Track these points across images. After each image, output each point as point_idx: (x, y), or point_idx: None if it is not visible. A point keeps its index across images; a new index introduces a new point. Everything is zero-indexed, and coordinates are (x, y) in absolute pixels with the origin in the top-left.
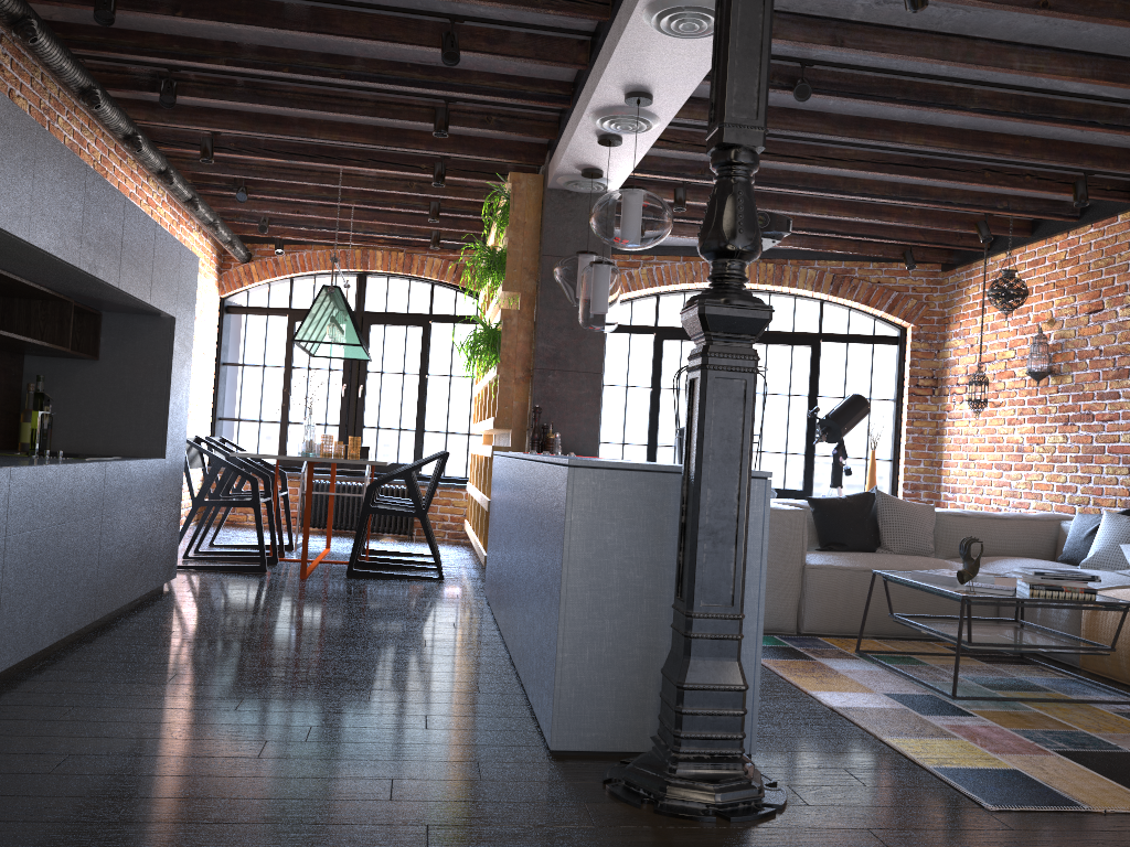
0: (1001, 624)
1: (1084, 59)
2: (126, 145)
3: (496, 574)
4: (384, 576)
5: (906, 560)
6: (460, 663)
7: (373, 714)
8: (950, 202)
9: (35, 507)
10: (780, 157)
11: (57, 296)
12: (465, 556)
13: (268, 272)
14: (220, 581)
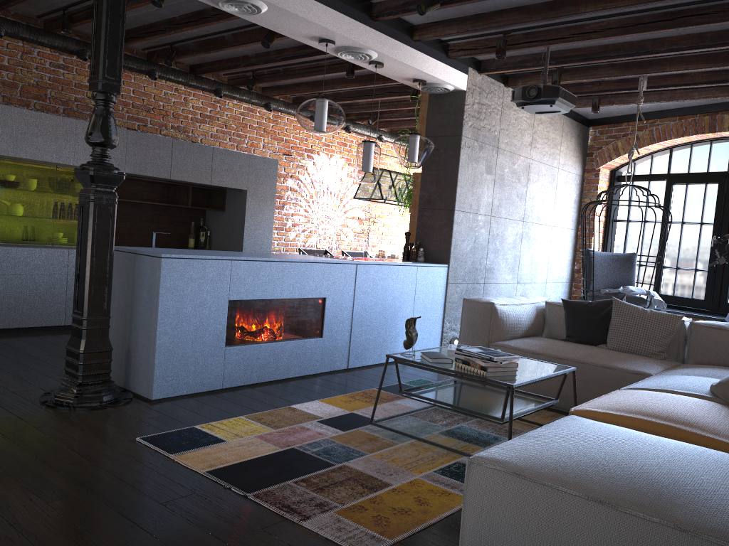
0: (540, 401)
1: None
2: (265, 109)
3: None
4: None
5: (587, 352)
6: None
7: None
8: None
9: None
10: (547, 41)
11: (175, 184)
12: None
13: None
14: None
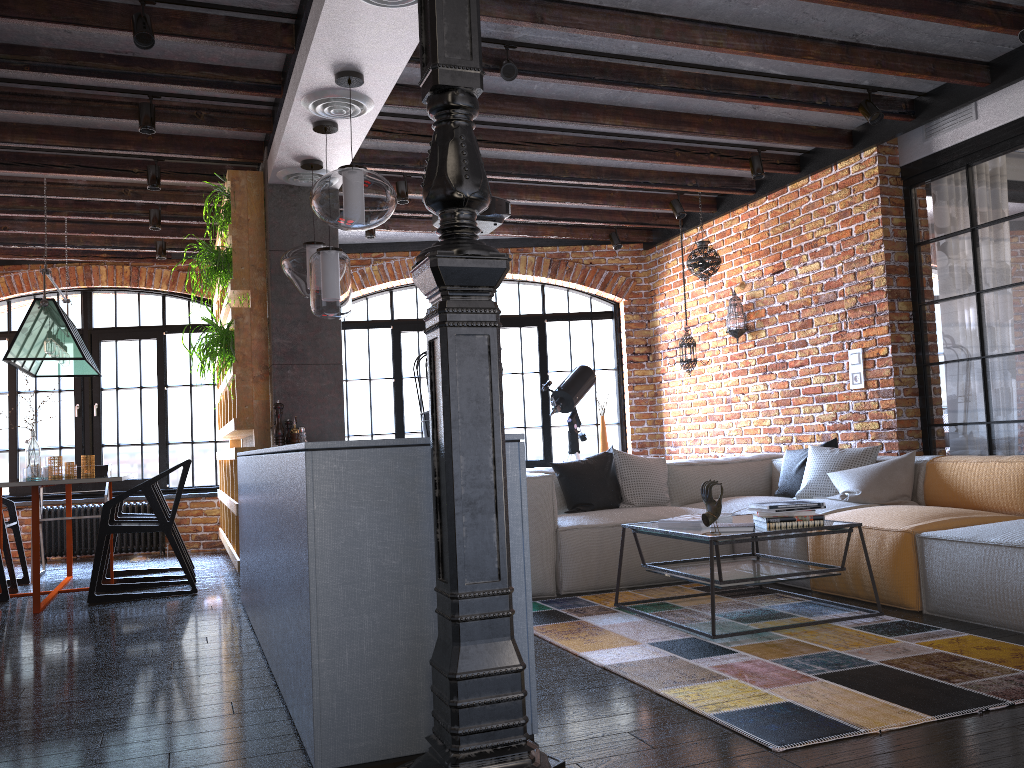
0: (741, 559)
1: (755, 35)
2: None
3: (249, 578)
4: (131, 597)
5: (648, 511)
6: (213, 682)
7: (105, 763)
8: (648, 182)
9: None
10: (493, 143)
11: None
12: (221, 564)
13: None
14: None
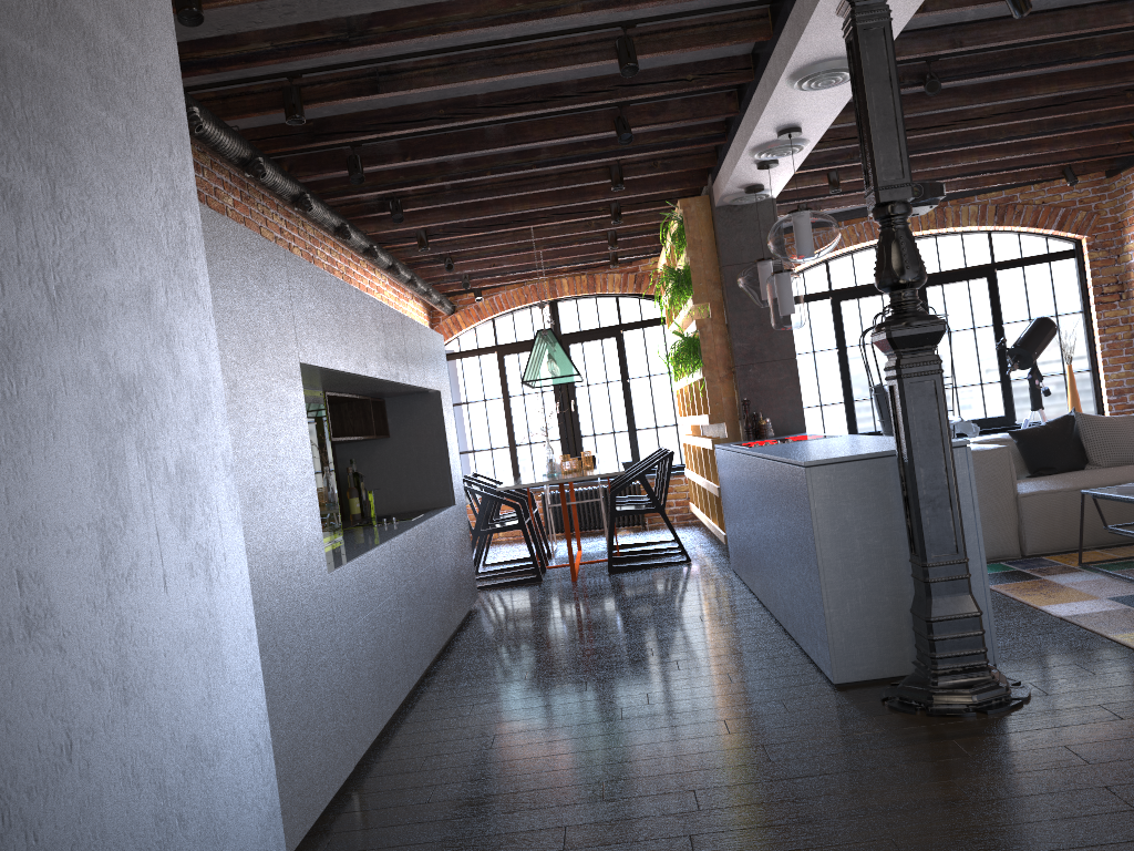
0: None
1: None
2: (366, 256)
3: (741, 550)
4: (640, 567)
5: (1115, 473)
6: (736, 630)
7: (687, 678)
8: (1098, 124)
9: (404, 566)
10: (922, 130)
11: (362, 398)
12: (698, 536)
13: (472, 318)
14: (511, 595)
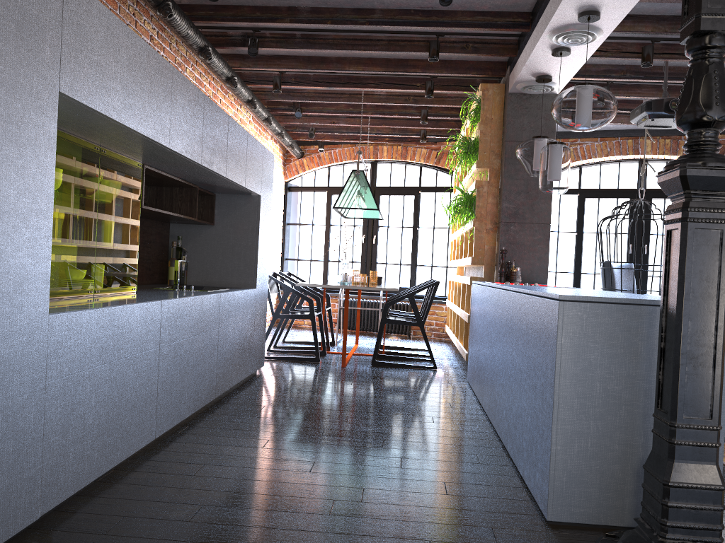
0: None
1: None
2: (227, 84)
3: (478, 368)
4: (396, 365)
5: None
6: (461, 437)
7: (406, 479)
8: None
9: (177, 326)
10: None
11: (188, 184)
12: (447, 350)
13: (314, 164)
14: (291, 368)
